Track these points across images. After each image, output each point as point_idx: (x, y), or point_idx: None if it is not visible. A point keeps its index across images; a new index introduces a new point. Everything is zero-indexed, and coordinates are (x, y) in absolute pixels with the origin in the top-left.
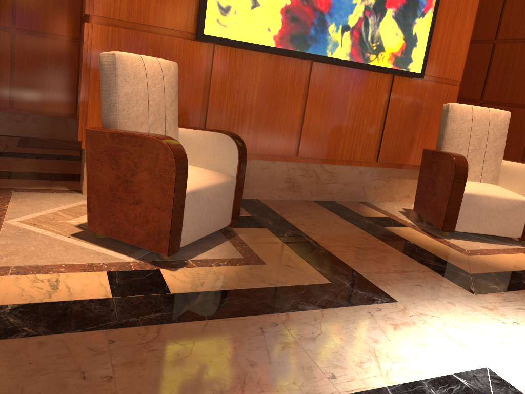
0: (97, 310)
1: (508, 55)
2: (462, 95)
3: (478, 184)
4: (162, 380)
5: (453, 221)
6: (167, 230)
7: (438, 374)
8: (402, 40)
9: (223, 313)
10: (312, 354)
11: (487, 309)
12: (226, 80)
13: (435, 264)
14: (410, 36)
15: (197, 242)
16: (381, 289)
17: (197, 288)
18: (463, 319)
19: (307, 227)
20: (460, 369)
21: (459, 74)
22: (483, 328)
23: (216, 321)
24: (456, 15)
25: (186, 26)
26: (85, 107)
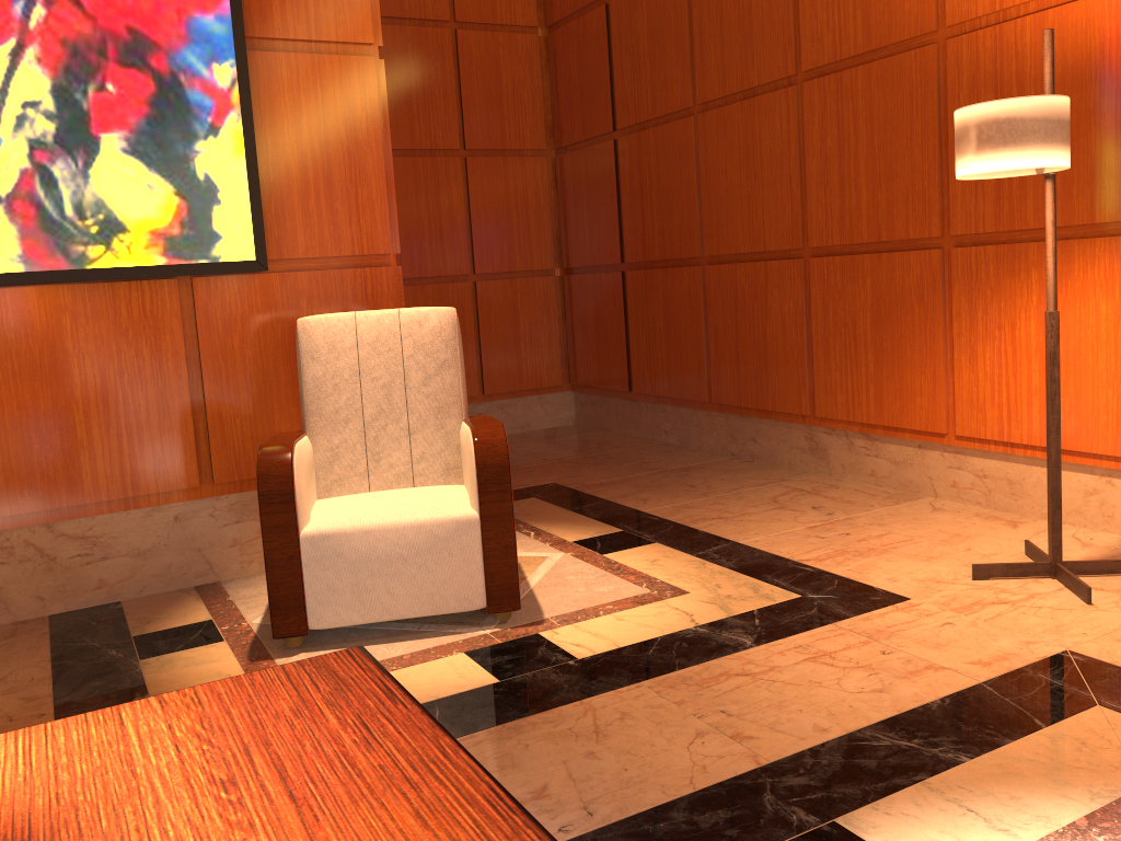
0: None
1: (640, 159)
2: (594, 261)
3: (368, 500)
4: None
5: (295, 608)
6: None
7: None
8: (171, 196)
9: None
10: None
11: None
12: None
13: None
14: (195, 184)
15: None
16: None
17: None
18: None
19: None
20: None
21: (384, 239)
22: None
23: None
24: (325, 113)
25: None
26: None
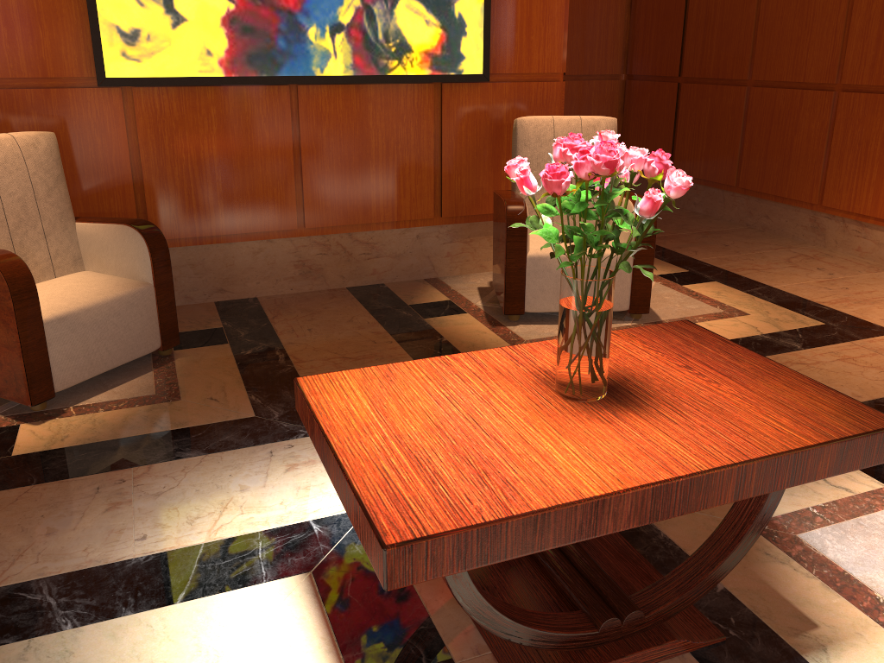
0: None
1: None
2: (655, 72)
3: None
4: None
5: (519, 299)
6: (23, 374)
7: (290, 522)
8: (438, 29)
9: (62, 474)
10: (140, 513)
11: None
12: (162, 135)
13: None
14: (452, 21)
15: (104, 379)
16: None
17: (52, 445)
18: None
19: (296, 334)
20: (327, 514)
21: (558, 63)
22: None
23: (45, 485)
24: None
25: (80, 69)
26: None
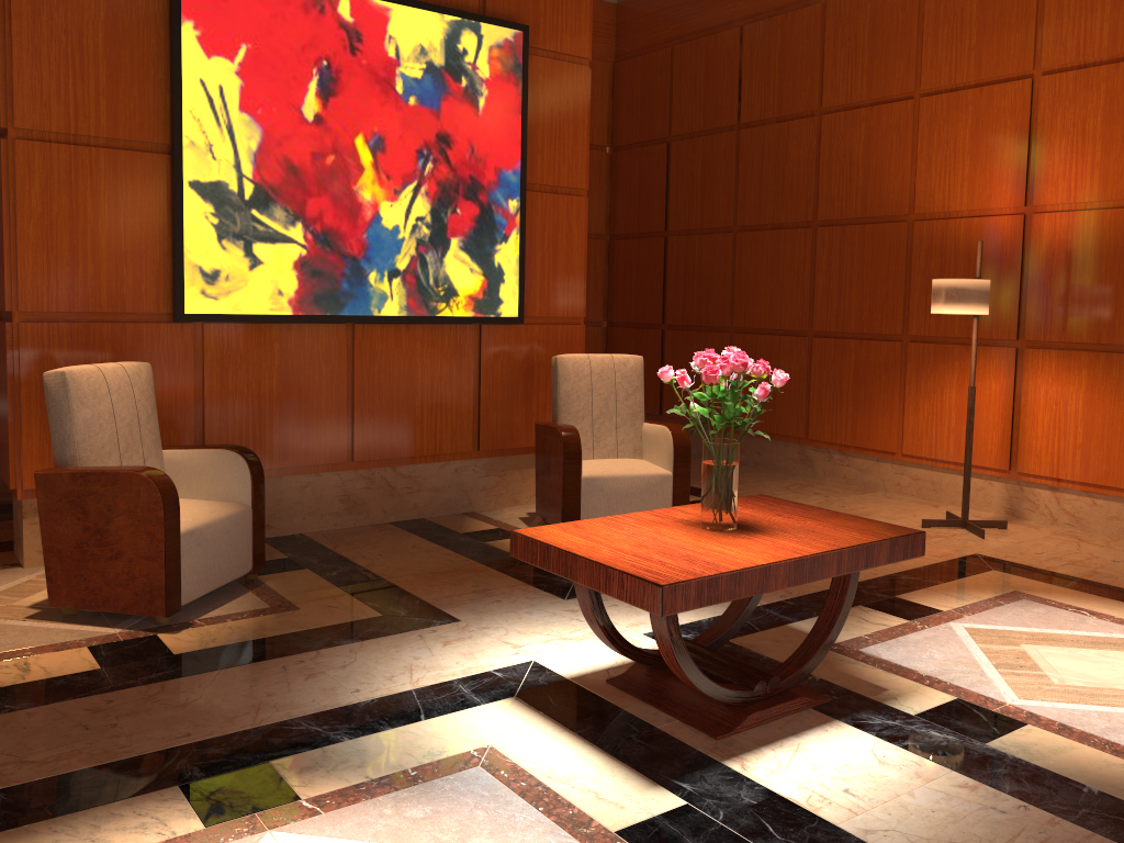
0: (86, 680)
1: (686, 254)
2: (638, 319)
3: (606, 462)
4: (171, 718)
5: (575, 517)
6: (162, 584)
7: (474, 672)
8: (481, 276)
9: (239, 661)
10: (339, 678)
11: (571, 611)
12: (227, 369)
13: (533, 576)
14: (493, 269)
15: (207, 600)
16: (446, 611)
17: (207, 645)
18: (534, 625)
19: (370, 559)
20: (501, 666)
21: (580, 308)
22: (553, 629)
23: (231, 669)
24: (557, 230)
25: (157, 305)
26: (18, 440)
